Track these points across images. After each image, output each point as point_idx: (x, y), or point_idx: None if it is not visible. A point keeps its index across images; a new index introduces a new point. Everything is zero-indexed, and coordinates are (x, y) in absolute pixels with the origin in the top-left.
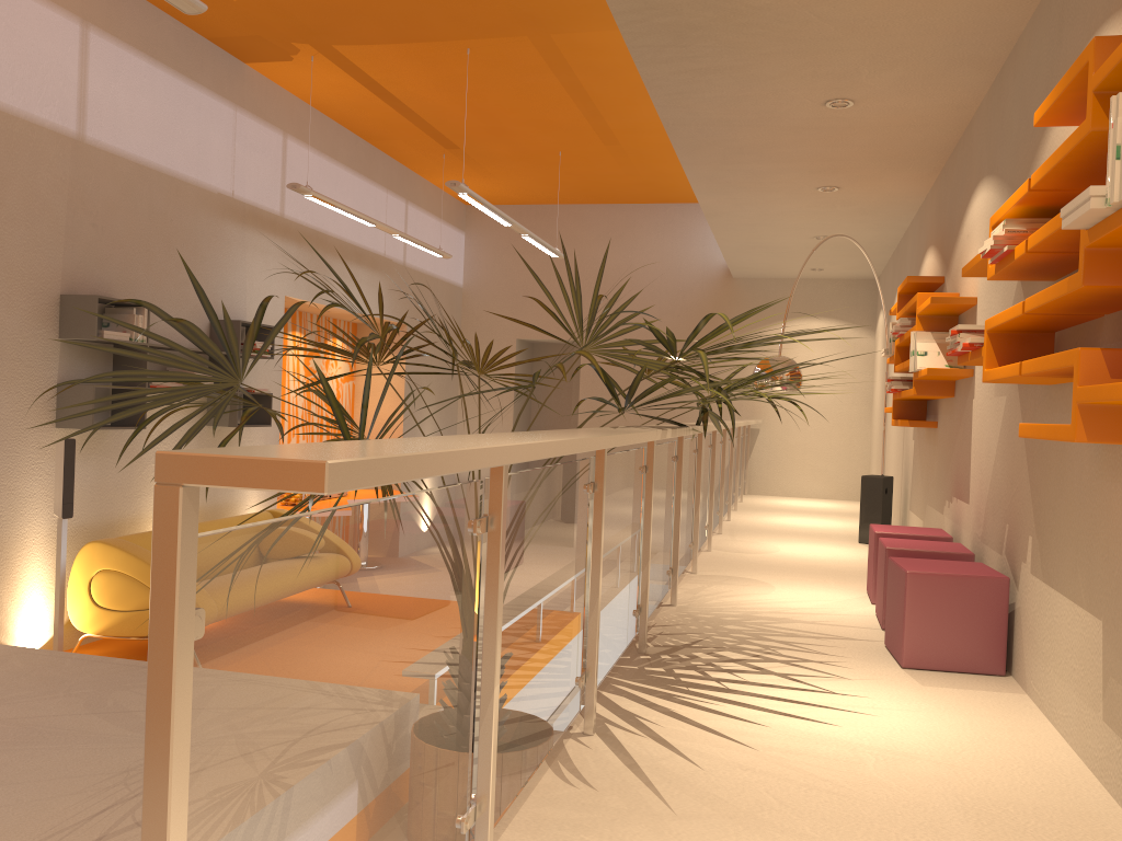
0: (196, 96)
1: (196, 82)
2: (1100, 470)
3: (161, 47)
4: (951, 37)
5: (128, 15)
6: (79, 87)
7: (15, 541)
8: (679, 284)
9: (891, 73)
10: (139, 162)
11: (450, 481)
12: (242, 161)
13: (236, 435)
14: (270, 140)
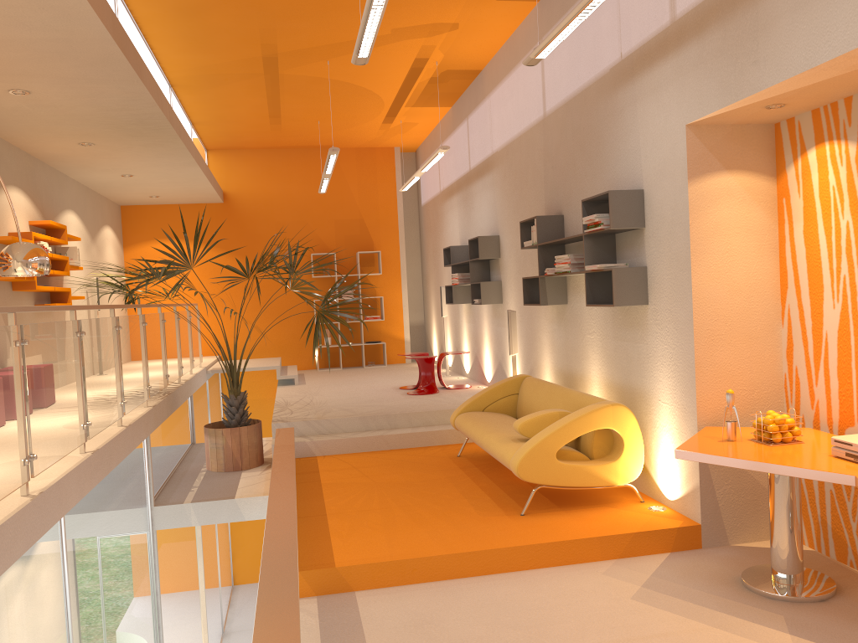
0: None
1: None
2: (35, 316)
3: None
4: (1, 118)
5: (554, 3)
6: (542, 84)
7: (542, 368)
8: None
9: (9, 106)
10: (566, 101)
11: None
12: (626, 10)
13: (643, 315)
14: None
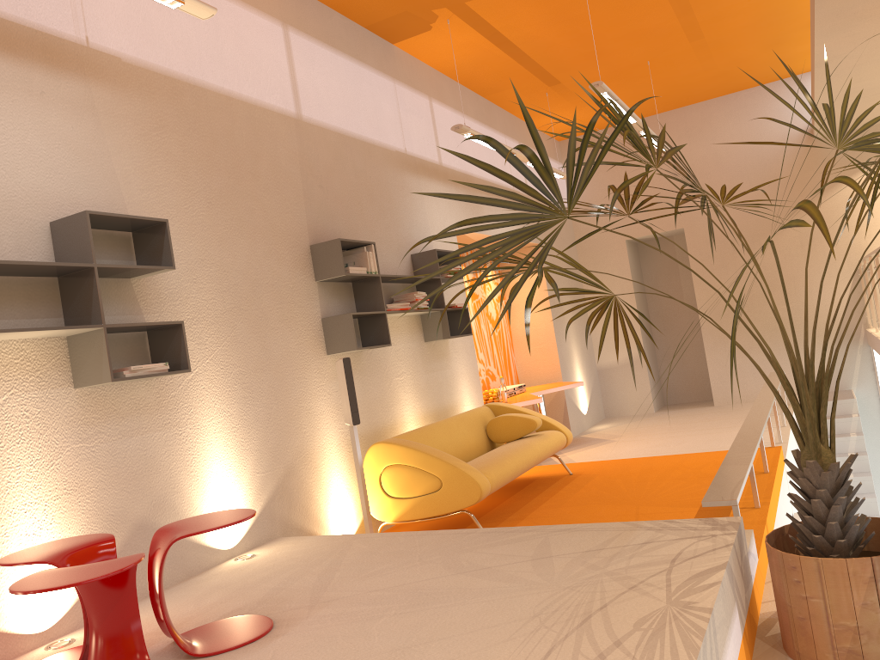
0: (367, 75)
1: (364, 63)
2: None
3: (337, 38)
4: None
5: (311, 15)
6: (290, 76)
7: (318, 452)
8: (764, 157)
9: None
10: (340, 132)
11: (594, 370)
12: (406, 123)
13: (445, 348)
14: (421, 104)
